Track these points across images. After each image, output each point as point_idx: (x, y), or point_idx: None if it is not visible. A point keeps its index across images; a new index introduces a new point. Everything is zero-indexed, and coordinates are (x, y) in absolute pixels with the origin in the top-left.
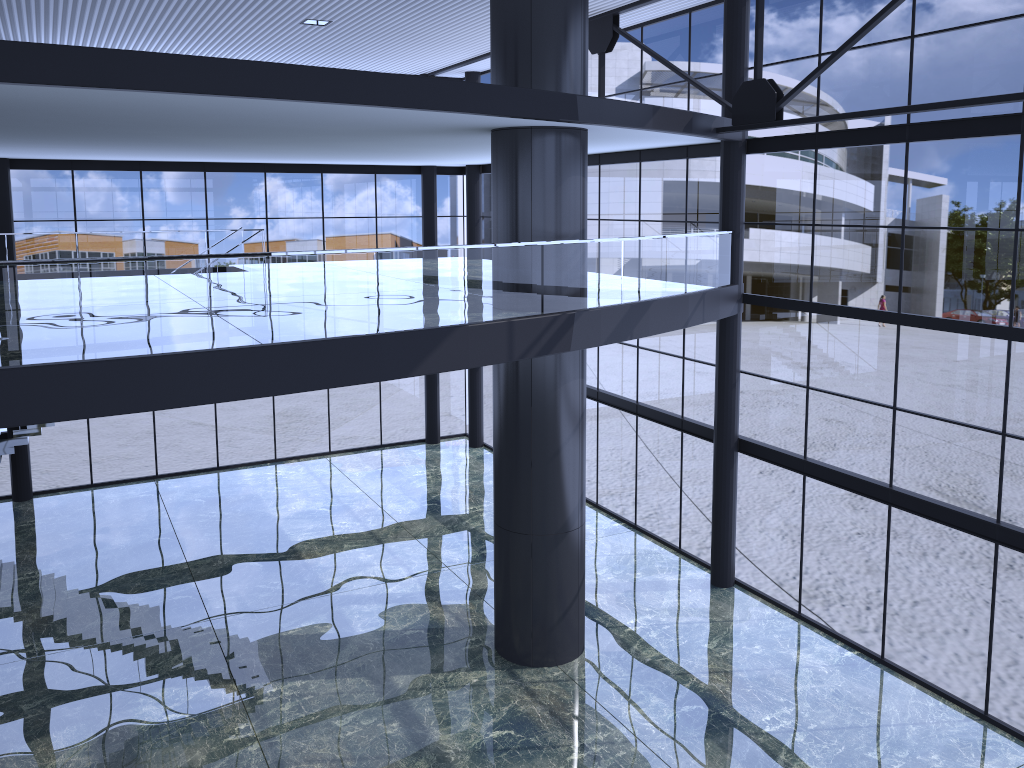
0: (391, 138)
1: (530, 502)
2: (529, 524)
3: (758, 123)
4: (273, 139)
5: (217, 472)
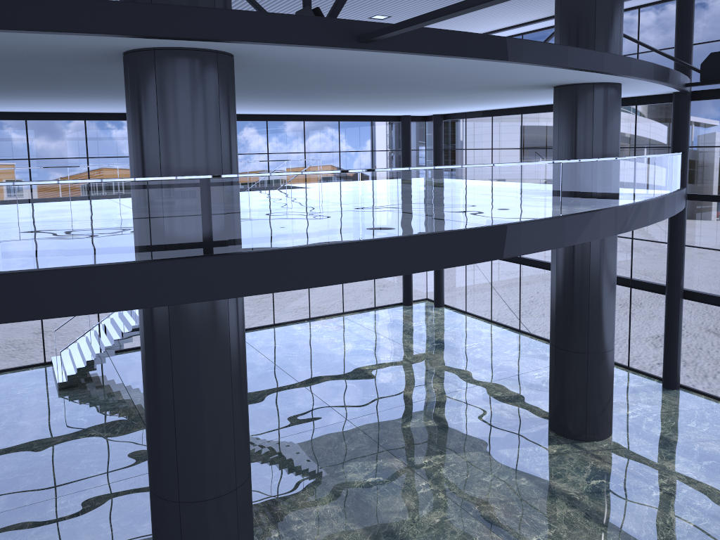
0: (466, 93)
1: (587, 331)
2: (586, 346)
3: None
4: (386, 95)
5: (275, 327)
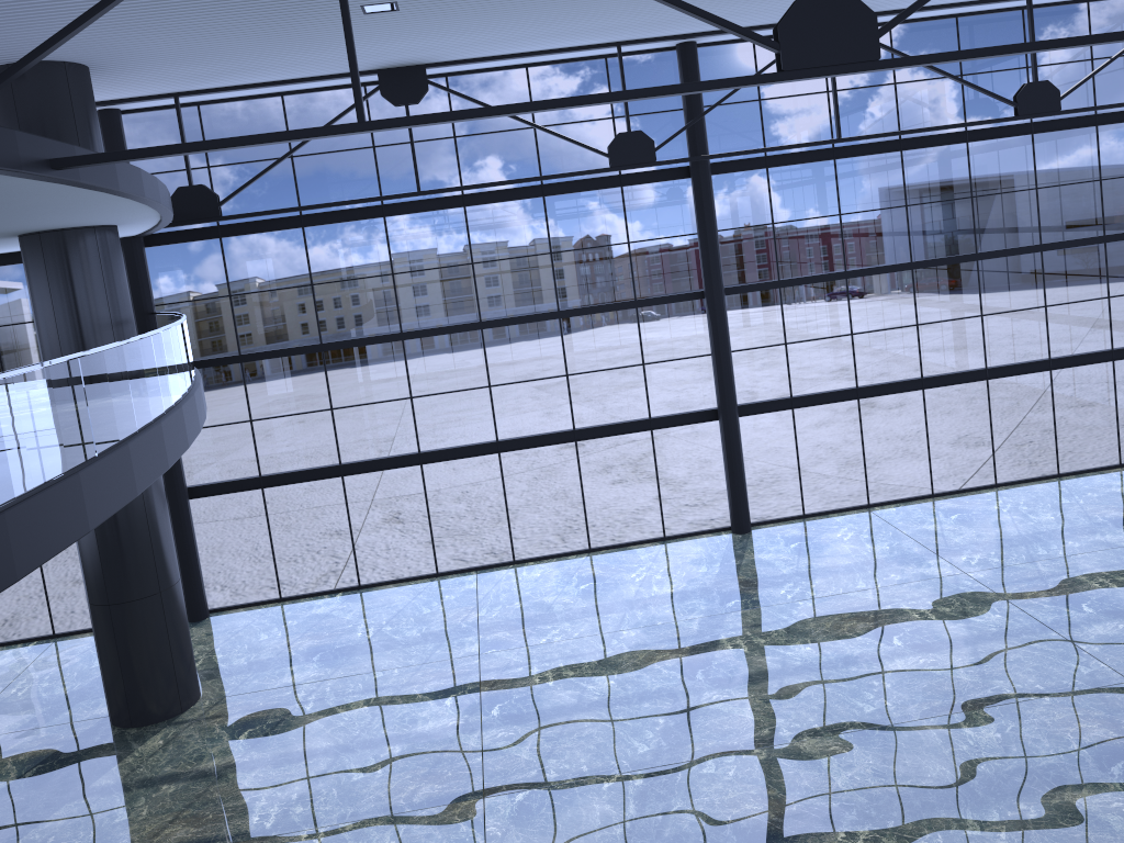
0: None
1: (154, 563)
2: (156, 583)
3: (202, 219)
4: None
5: None
